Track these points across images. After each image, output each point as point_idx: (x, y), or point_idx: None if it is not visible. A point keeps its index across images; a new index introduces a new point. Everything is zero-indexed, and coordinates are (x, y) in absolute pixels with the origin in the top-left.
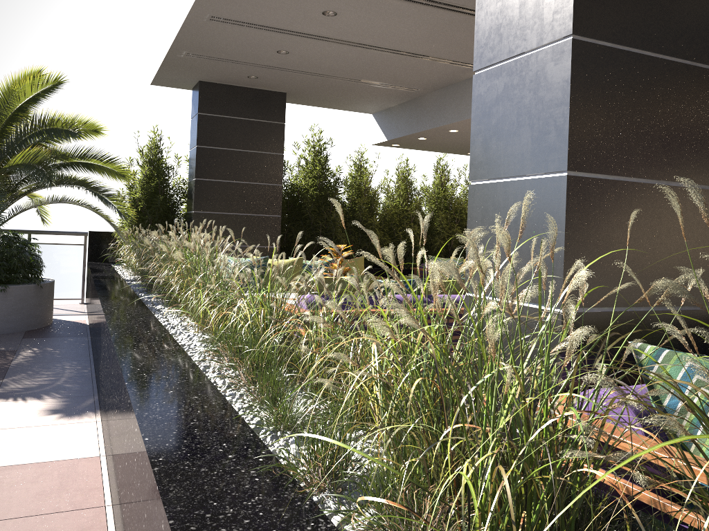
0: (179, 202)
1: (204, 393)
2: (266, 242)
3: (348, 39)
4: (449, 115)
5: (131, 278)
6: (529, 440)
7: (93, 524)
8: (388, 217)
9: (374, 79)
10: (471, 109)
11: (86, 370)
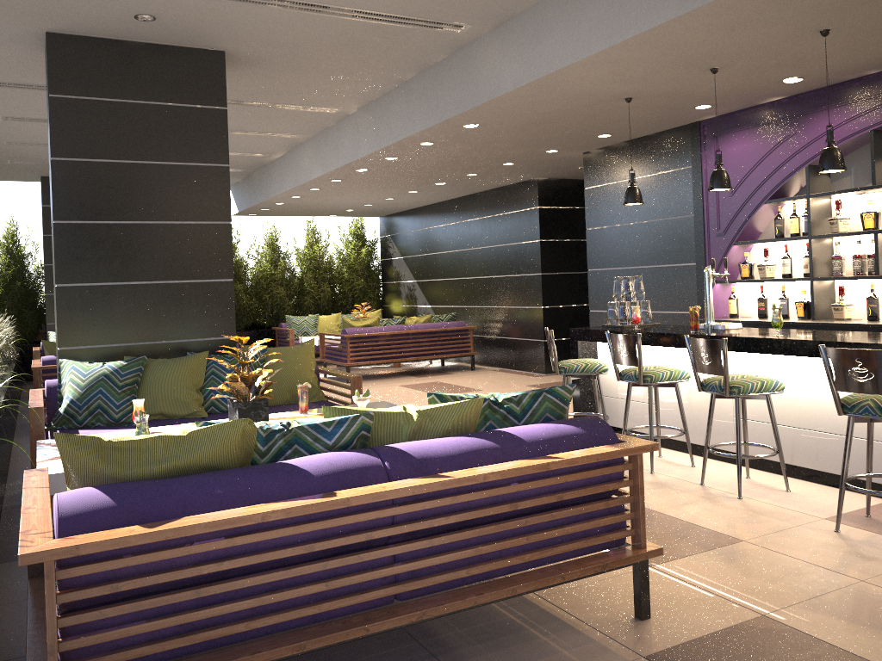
0: (39, 286)
1: None
2: None
3: None
4: (266, 192)
5: None
6: None
7: None
8: (257, 281)
9: None
10: (274, 188)
11: None
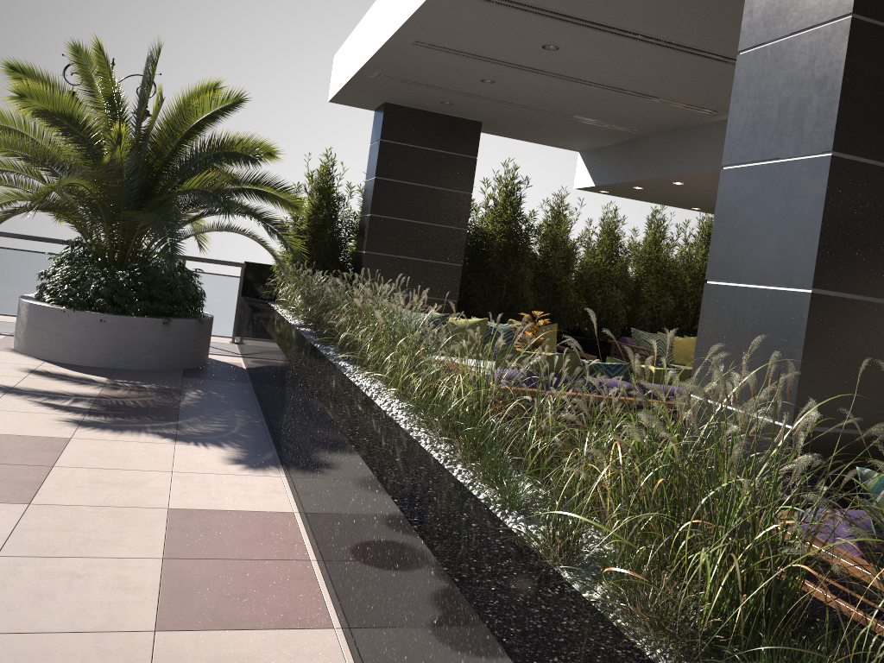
0: (348, 239)
1: (428, 465)
2: (443, 294)
3: (566, 74)
4: (675, 166)
5: (296, 323)
6: (755, 538)
7: (304, 575)
8: (586, 276)
9: (589, 116)
10: (703, 161)
11: (257, 420)
